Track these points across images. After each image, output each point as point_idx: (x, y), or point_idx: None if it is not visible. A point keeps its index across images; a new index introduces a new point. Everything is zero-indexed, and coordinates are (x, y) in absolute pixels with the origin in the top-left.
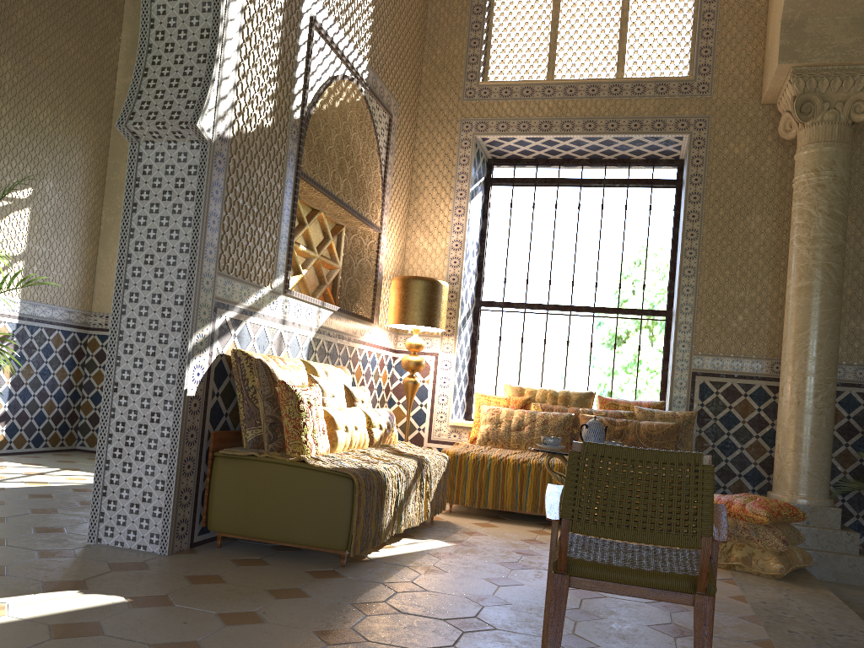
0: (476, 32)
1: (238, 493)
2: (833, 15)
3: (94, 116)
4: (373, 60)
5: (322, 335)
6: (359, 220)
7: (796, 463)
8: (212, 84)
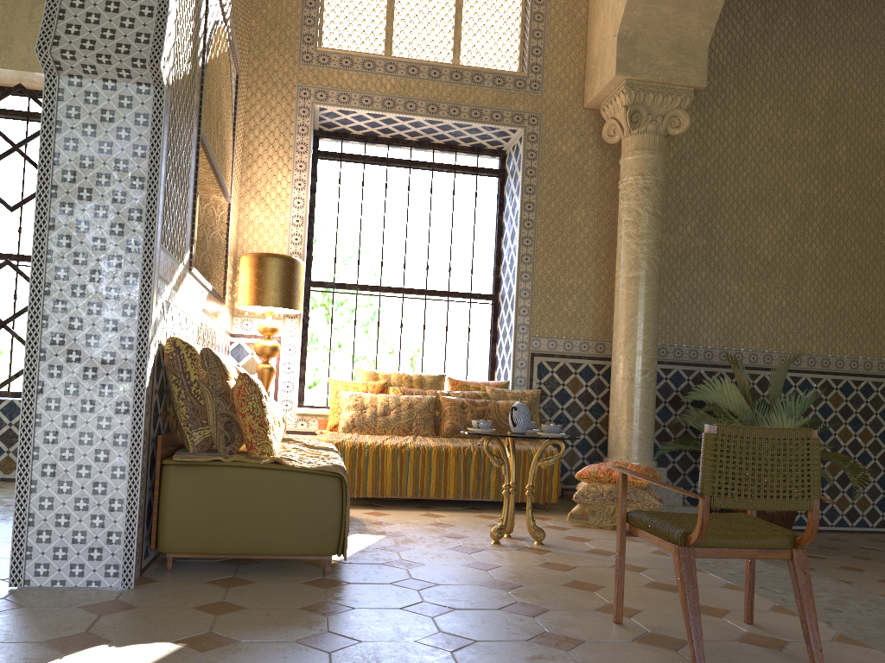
0: None
1: (200, 505)
2: (657, 38)
3: None
4: (232, 7)
5: (203, 318)
6: (218, 188)
7: (632, 432)
8: (168, 17)
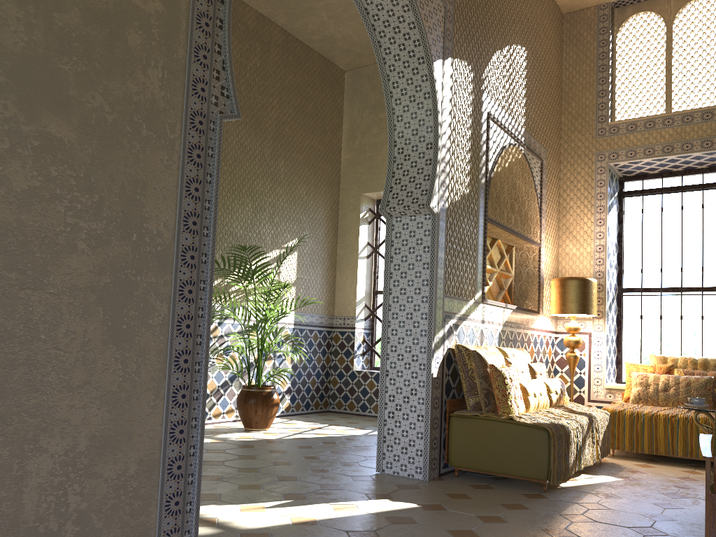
0: (602, 85)
1: (468, 440)
2: None
3: (329, 184)
4: (527, 125)
5: (506, 327)
6: (524, 241)
7: None
8: (436, 178)
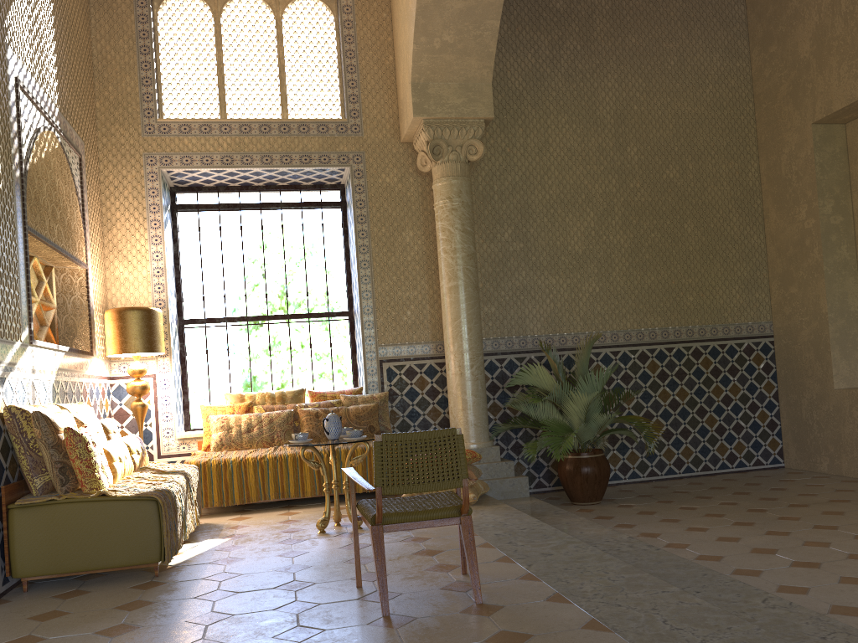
0: (147, 71)
1: (42, 537)
2: (446, 81)
3: None
4: (61, 105)
5: (60, 376)
6: (69, 260)
7: (466, 419)
8: None
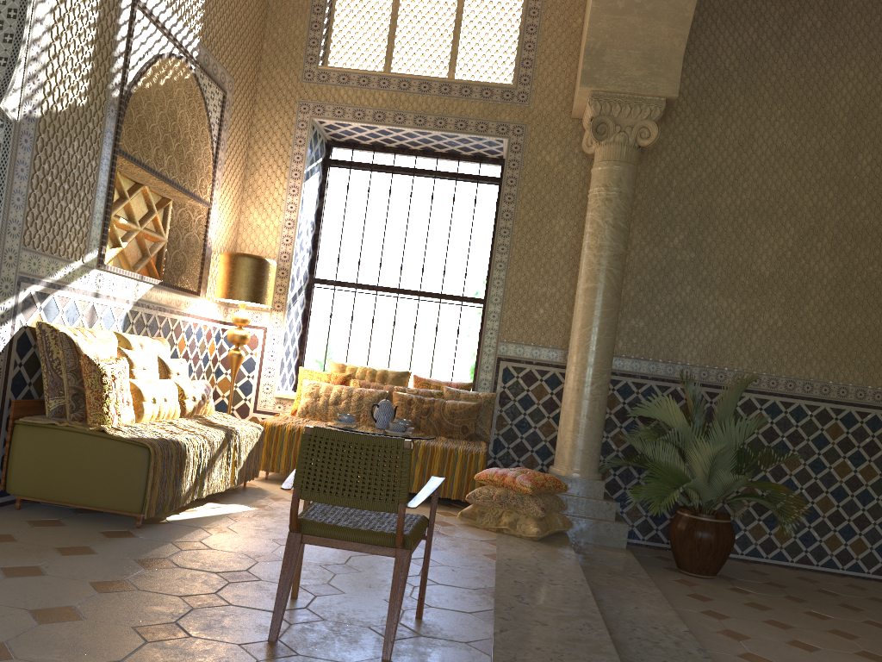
0: (317, 15)
1: (37, 459)
2: (627, 48)
3: None
4: (205, 37)
5: (141, 307)
6: (186, 195)
7: (573, 442)
8: (18, 66)
